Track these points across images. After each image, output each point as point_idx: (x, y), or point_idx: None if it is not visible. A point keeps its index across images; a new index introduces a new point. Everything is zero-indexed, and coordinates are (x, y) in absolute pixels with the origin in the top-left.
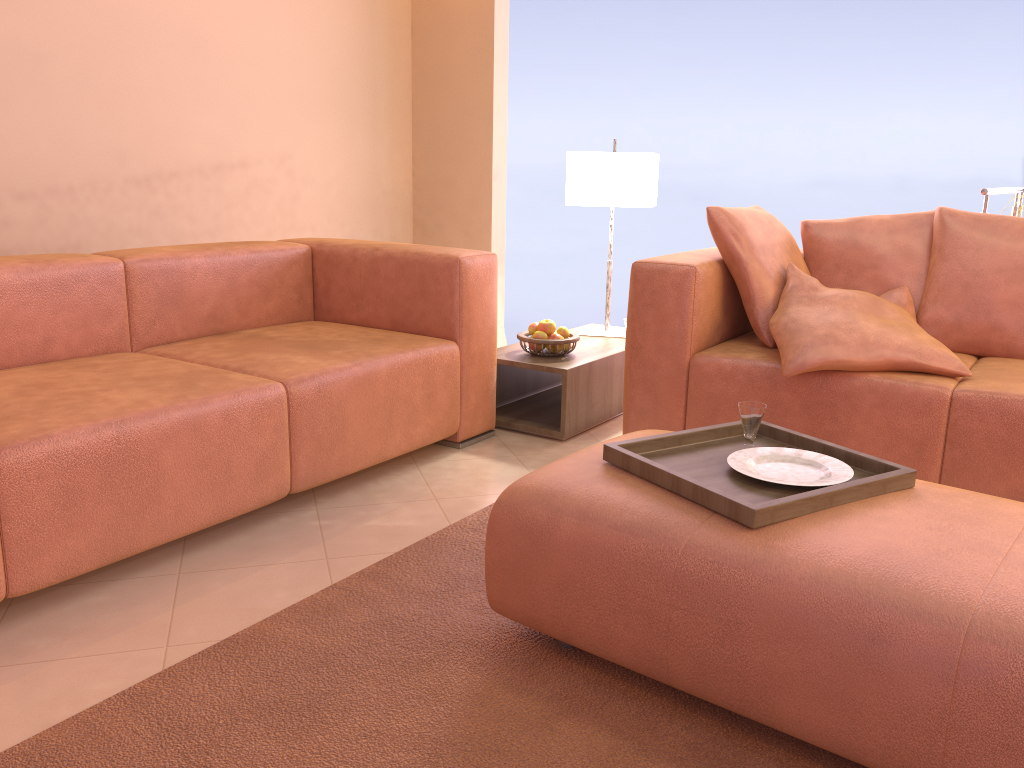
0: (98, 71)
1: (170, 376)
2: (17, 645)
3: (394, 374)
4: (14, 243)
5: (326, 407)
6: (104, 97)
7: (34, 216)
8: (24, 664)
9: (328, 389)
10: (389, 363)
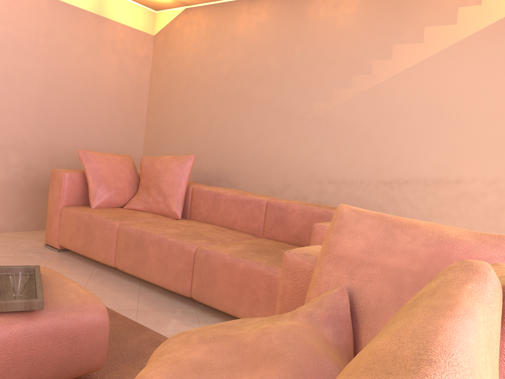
0: (375, 130)
1: (201, 235)
2: (102, 276)
3: (247, 271)
4: (324, 200)
5: (207, 267)
6: (376, 142)
7: (334, 190)
8: (89, 277)
9: (210, 259)
10: (246, 264)
